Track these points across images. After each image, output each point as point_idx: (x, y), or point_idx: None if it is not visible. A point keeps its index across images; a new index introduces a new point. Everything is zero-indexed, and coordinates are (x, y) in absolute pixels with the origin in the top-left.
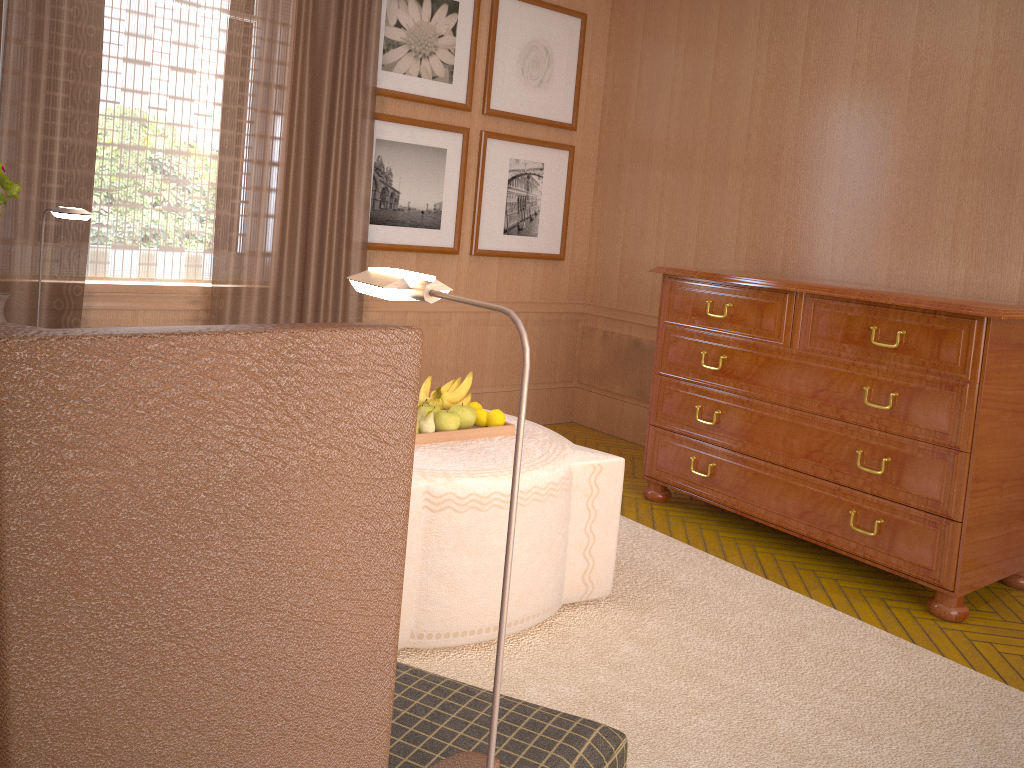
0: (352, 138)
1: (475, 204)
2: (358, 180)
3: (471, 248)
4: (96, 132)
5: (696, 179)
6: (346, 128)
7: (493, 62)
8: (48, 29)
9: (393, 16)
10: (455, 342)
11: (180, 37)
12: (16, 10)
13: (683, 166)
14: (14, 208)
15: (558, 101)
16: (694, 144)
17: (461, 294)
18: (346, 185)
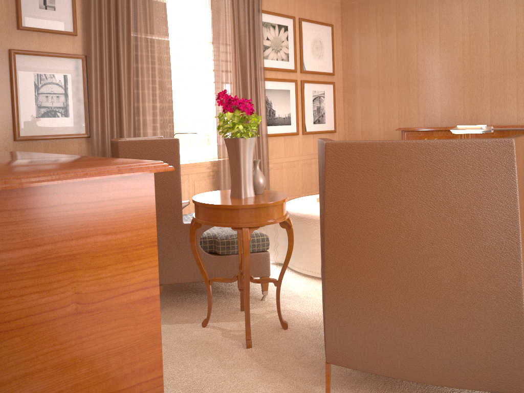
0: (259, 90)
1: (302, 112)
2: (261, 107)
3: (302, 131)
4: (172, 100)
5: (394, 90)
6: (255, 86)
7: (302, 50)
8: (151, 58)
9: (265, 35)
10: (301, 173)
11: (192, 55)
12: (140, 52)
13: (387, 85)
14: (145, 136)
15: (327, 63)
16: (391, 75)
17: (301, 152)
18: (258, 110)
